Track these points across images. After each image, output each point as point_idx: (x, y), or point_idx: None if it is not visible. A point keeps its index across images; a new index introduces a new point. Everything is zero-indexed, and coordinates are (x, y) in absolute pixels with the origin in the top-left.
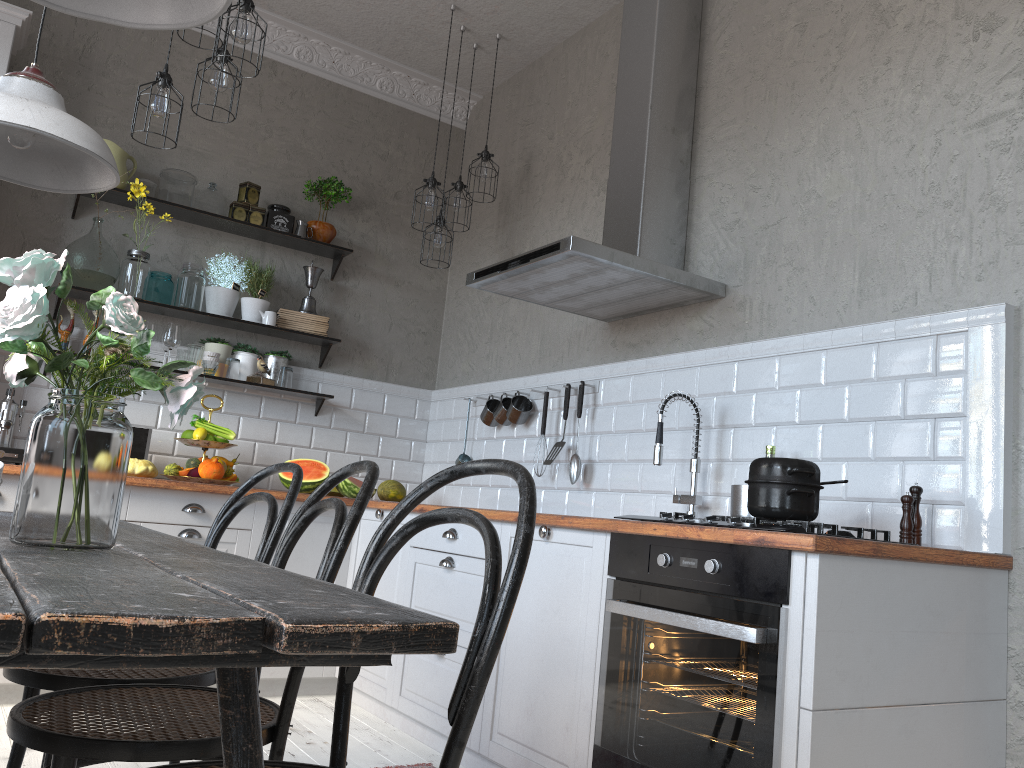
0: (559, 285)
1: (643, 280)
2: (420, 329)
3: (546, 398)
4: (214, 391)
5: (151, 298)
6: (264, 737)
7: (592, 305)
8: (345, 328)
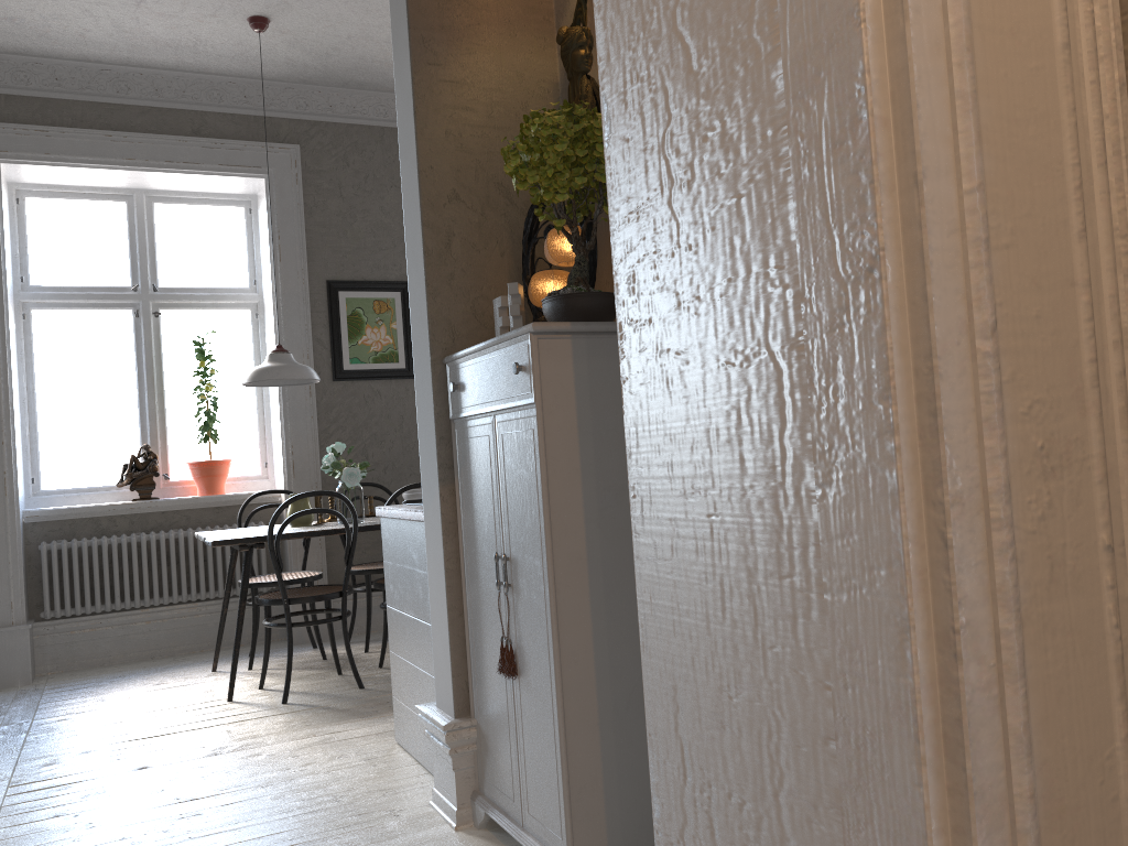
0: None
1: None
2: None
3: None
4: None
5: None
6: None
7: None
8: None
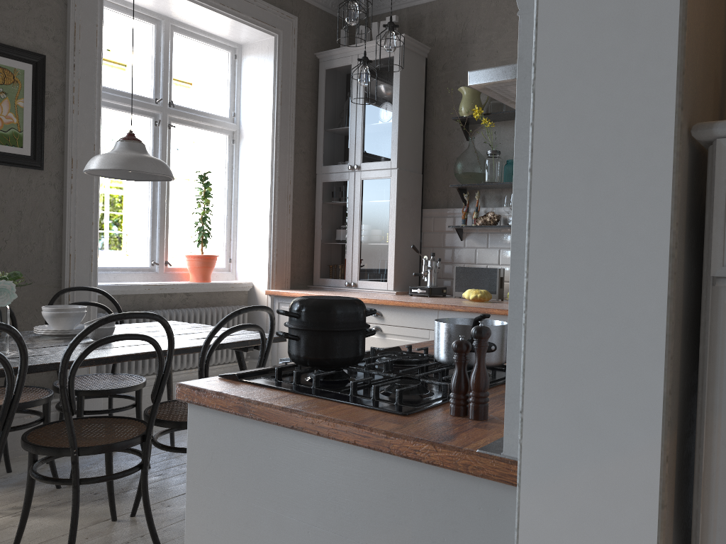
0: None
1: None
2: None
3: None
4: None
5: (504, 179)
6: (63, 452)
7: None
8: None
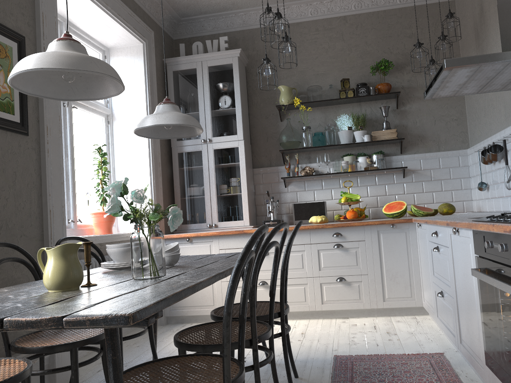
0: (468, 83)
1: None
2: (452, 118)
3: (504, 143)
4: (352, 177)
5: (315, 145)
6: (245, 344)
7: (504, 84)
8: (410, 130)
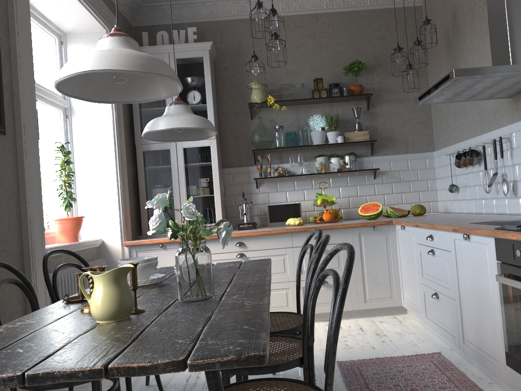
0: (464, 92)
1: (511, 76)
2: (420, 121)
3: (483, 149)
4: (325, 178)
5: (288, 145)
6: (297, 363)
7: (493, 94)
8: (380, 132)
